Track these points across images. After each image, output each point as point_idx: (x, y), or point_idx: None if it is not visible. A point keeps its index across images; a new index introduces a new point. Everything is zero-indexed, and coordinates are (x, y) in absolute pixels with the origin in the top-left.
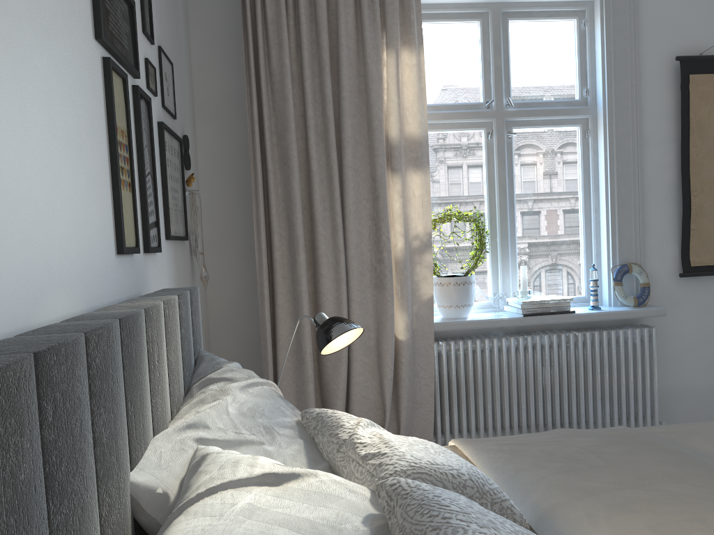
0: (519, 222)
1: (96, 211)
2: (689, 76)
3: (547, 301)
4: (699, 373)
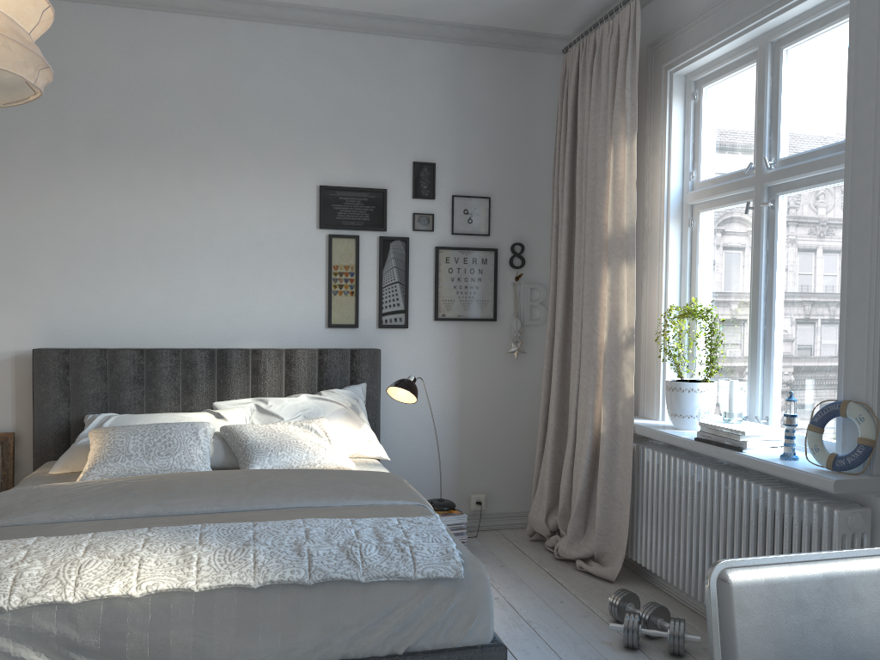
0: (783, 322)
1: (302, 308)
2: None
3: (719, 429)
4: None
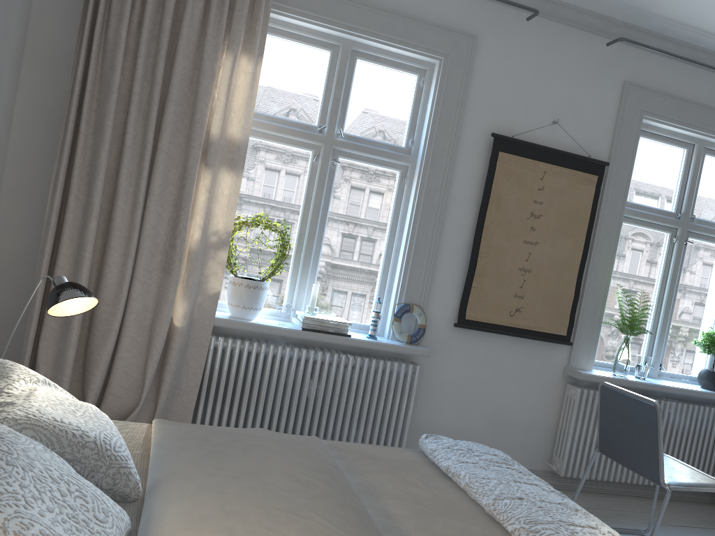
0: (327, 244)
1: None
2: (499, 152)
3: (327, 321)
4: (453, 415)
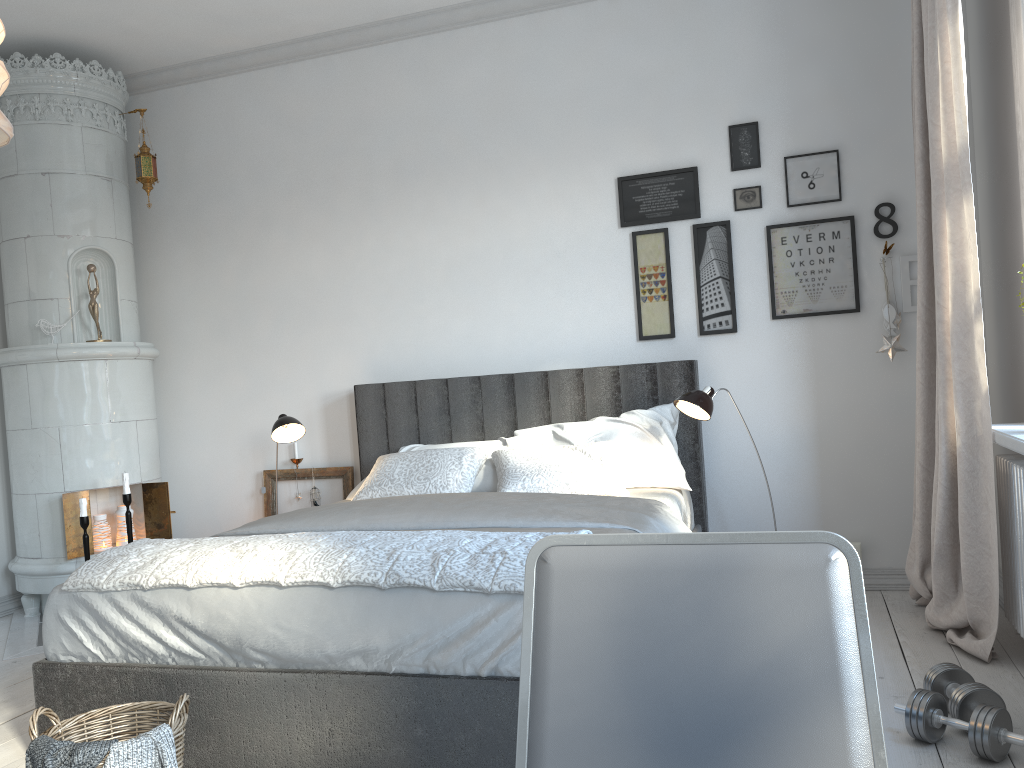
0: None
1: (608, 321)
2: None
3: None
4: None
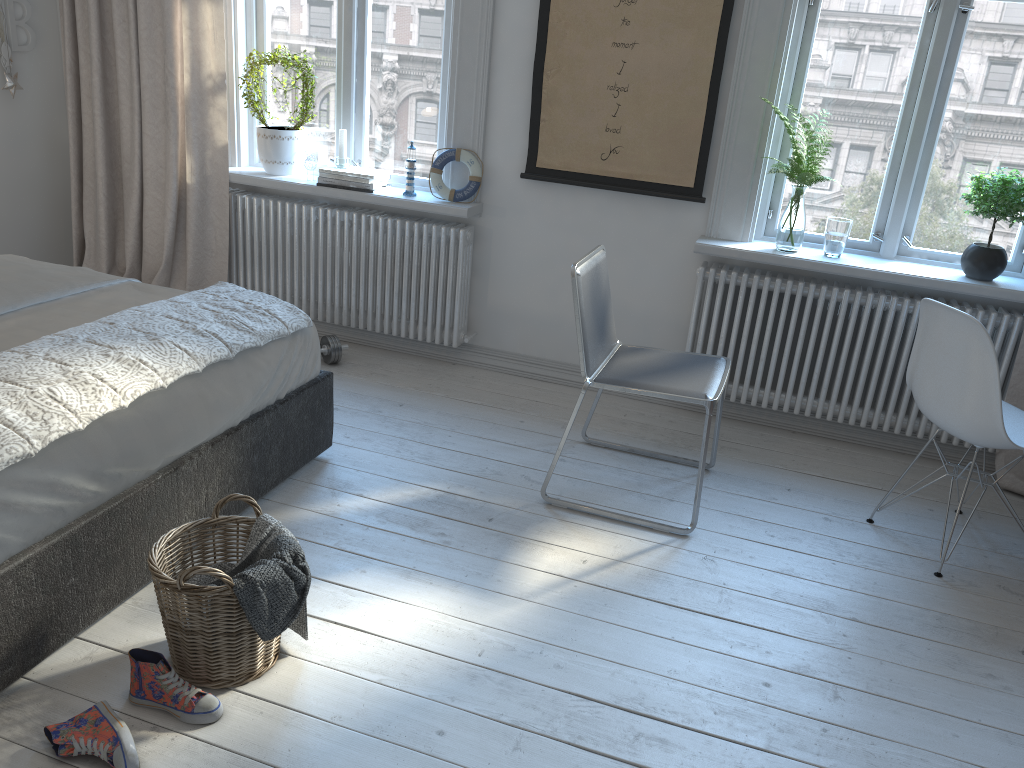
0: (373, 78)
1: None
2: None
3: (345, 174)
4: (537, 299)
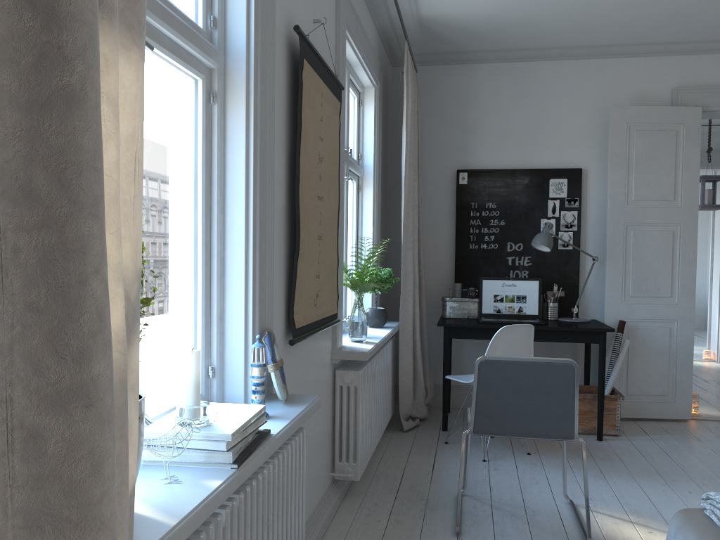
0: None
1: None
2: (303, 60)
3: (249, 423)
4: None
